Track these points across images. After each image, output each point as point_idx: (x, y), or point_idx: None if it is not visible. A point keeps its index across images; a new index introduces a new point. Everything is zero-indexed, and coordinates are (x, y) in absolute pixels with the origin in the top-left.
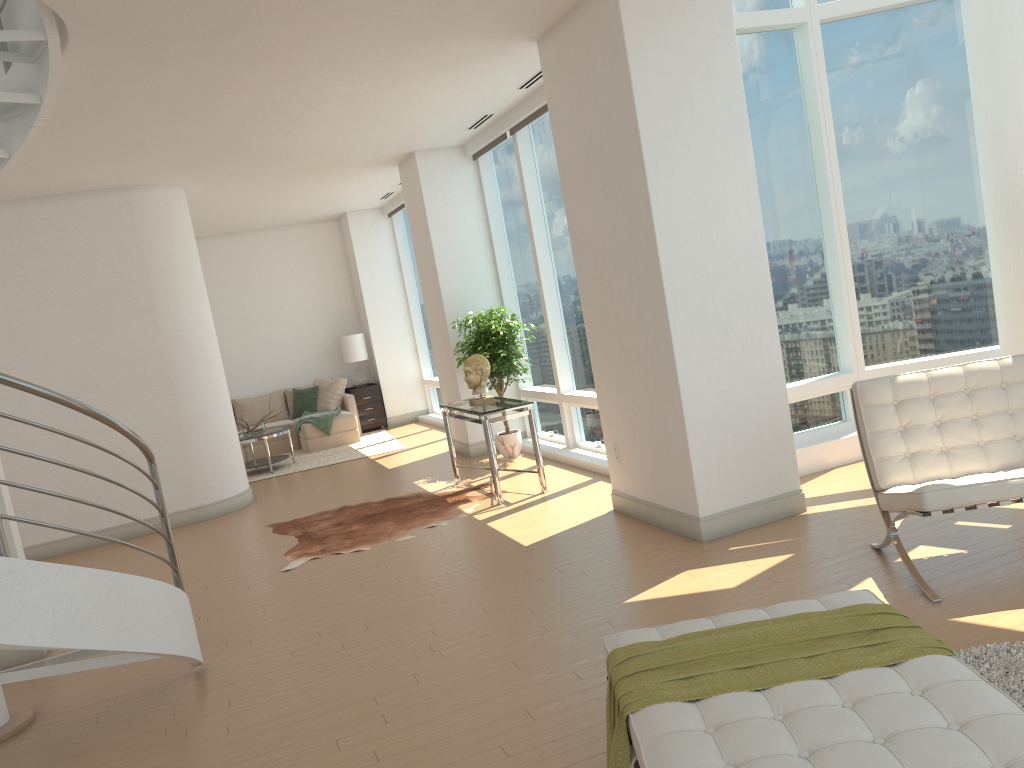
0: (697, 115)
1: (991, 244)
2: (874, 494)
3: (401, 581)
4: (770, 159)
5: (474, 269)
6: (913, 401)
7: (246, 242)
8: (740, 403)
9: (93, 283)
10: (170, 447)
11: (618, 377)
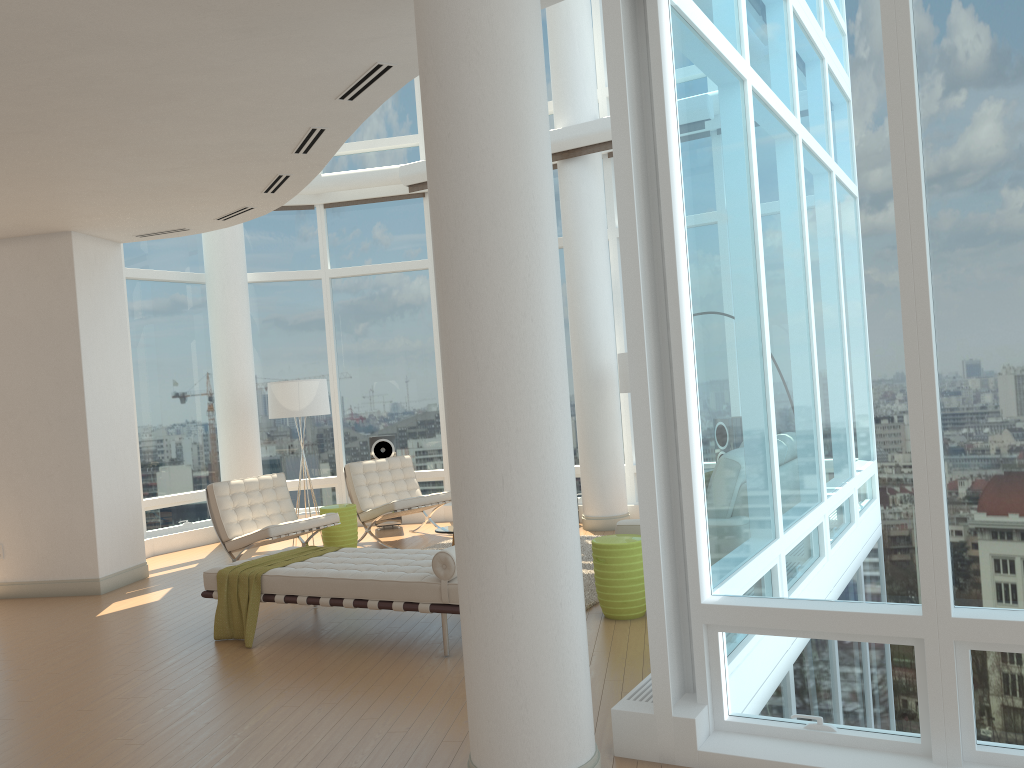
0: (106, 324)
1: (221, 425)
2: (223, 544)
3: None
4: None
5: None
6: (239, 494)
7: None
8: (120, 504)
9: None
10: None
11: (16, 491)
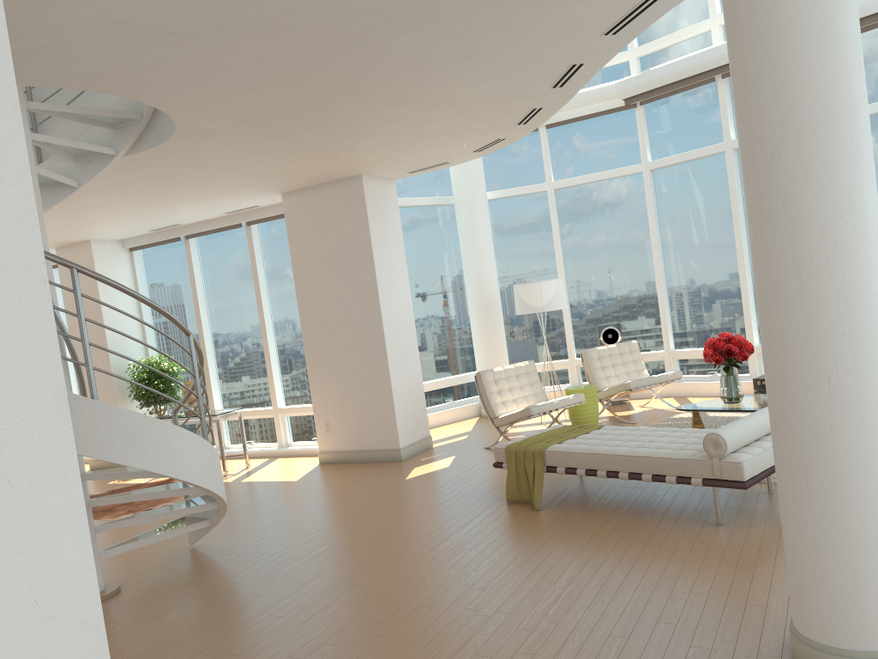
0: (390, 247)
1: (474, 321)
2: (491, 420)
3: (244, 503)
4: None
5: (129, 328)
6: (500, 379)
7: None
8: (410, 390)
9: None
10: None
11: (335, 381)
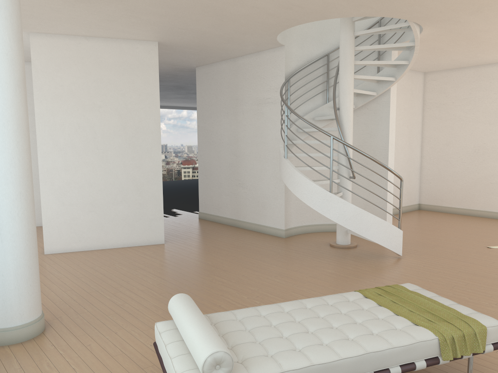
0: None
1: None
2: None
3: None
4: None
5: None
6: None
7: None
8: None
9: (497, 103)
10: None
11: None
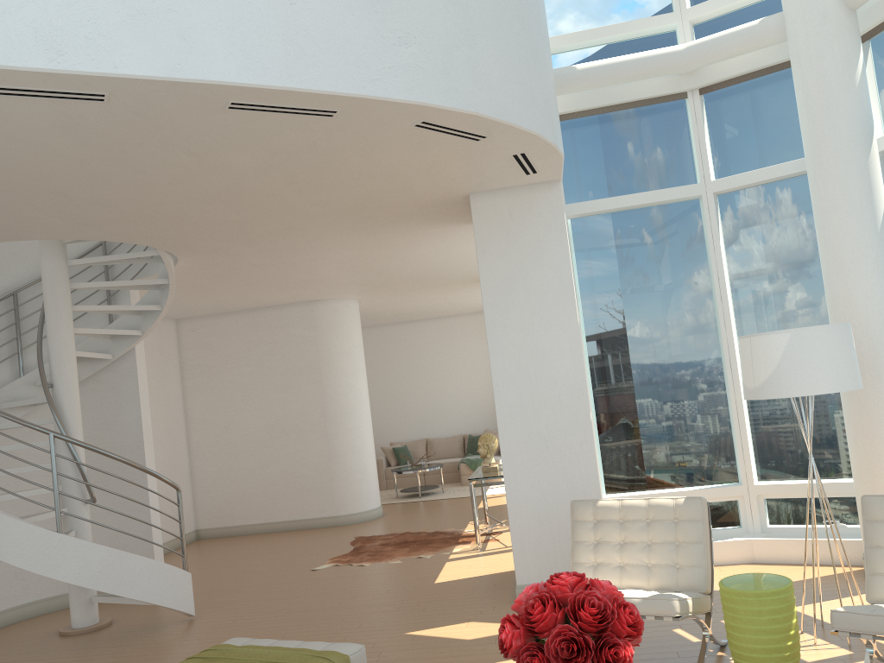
0: (530, 286)
1: None
2: None
3: (343, 590)
4: (671, 302)
5: None
6: (606, 522)
7: (448, 324)
8: (557, 501)
9: (287, 361)
10: (322, 472)
11: None
